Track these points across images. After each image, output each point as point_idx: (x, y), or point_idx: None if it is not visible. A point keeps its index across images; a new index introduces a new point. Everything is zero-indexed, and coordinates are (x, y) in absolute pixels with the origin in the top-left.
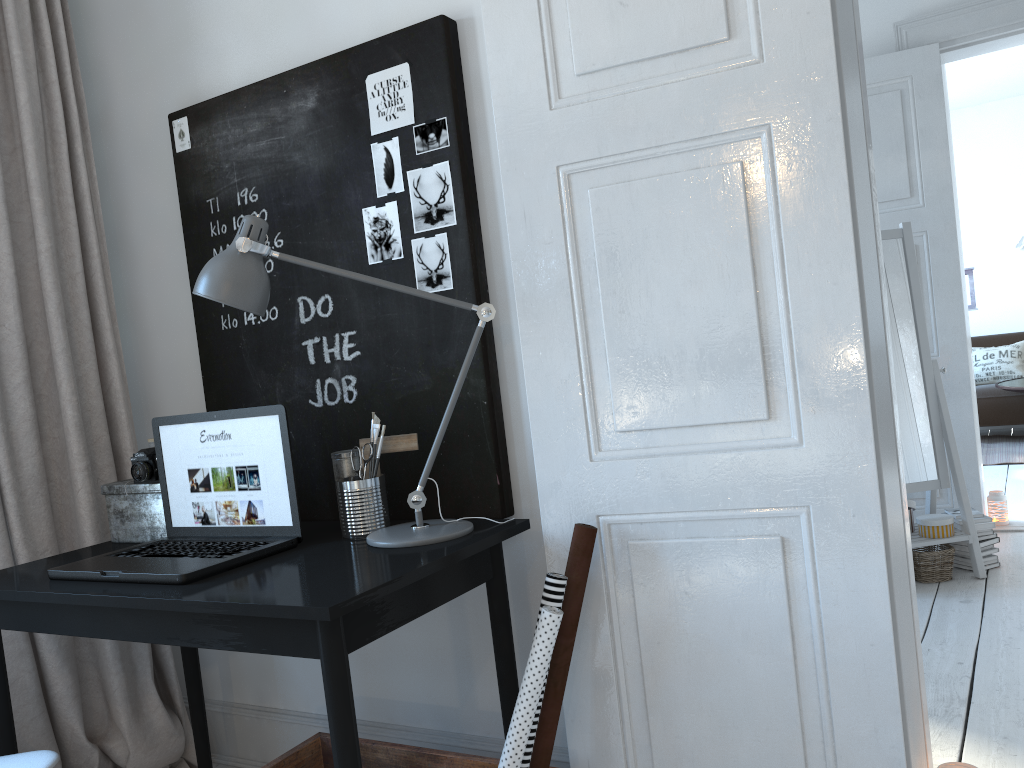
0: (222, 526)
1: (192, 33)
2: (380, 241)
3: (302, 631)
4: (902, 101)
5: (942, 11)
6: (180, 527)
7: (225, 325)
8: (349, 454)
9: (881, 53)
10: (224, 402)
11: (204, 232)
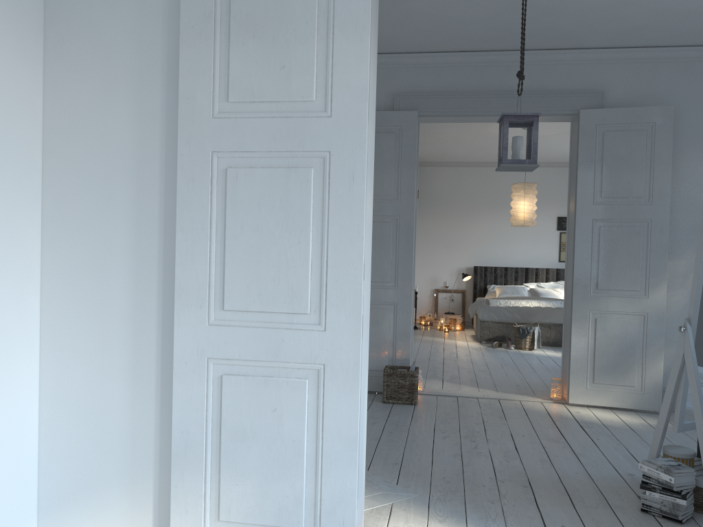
0: None
1: None
2: None
3: None
4: None
5: None
6: None
7: None
8: None
9: None
10: None
11: None
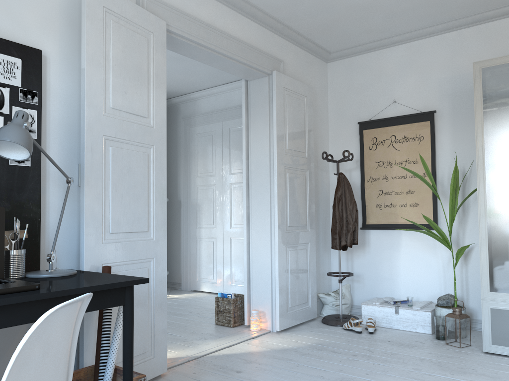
0: None
1: None
2: None
3: (118, 295)
4: None
5: None
6: None
7: None
8: None
9: None
10: None
11: None
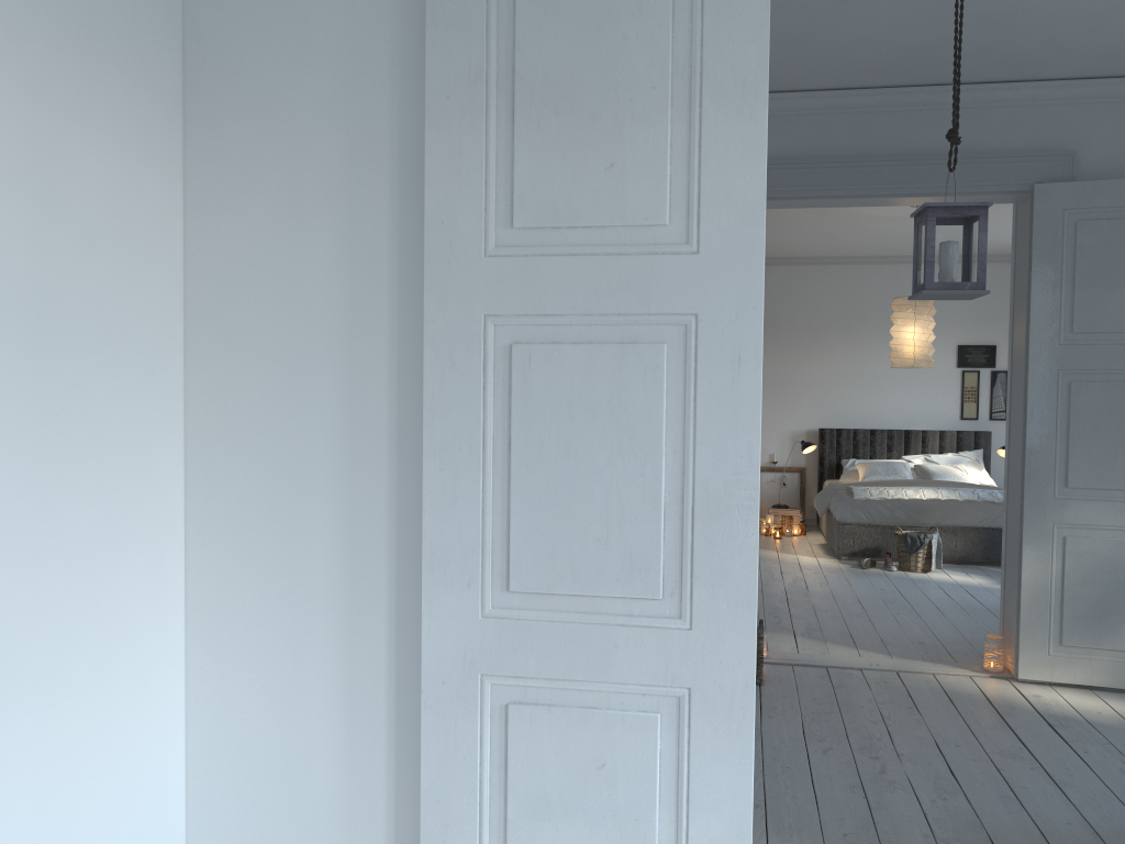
0: None
1: None
2: None
3: None
4: None
5: None
6: None
7: None
8: None
9: None
10: None
11: None
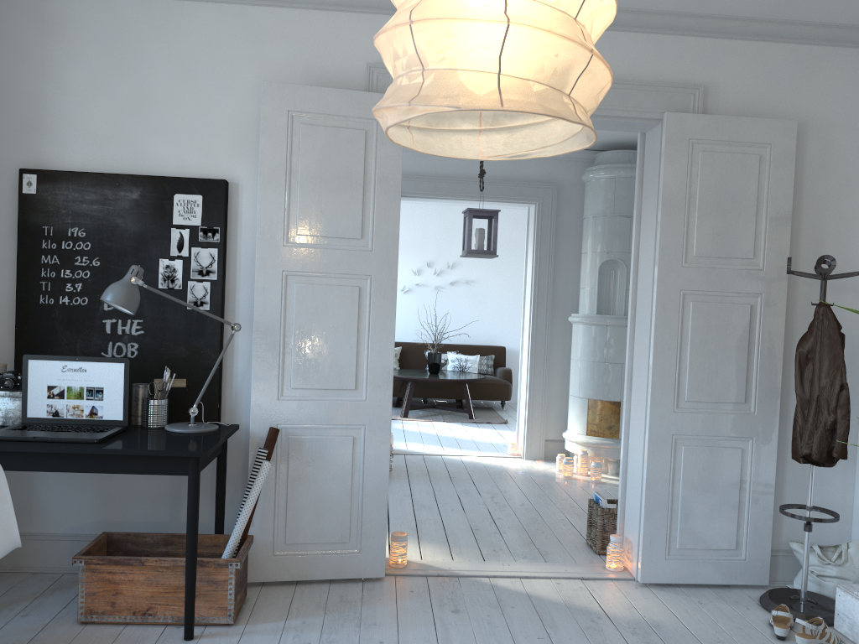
0: (69, 418)
1: (44, 125)
2: (168, 277)
3: (179, 463)
4: None
5: None
6: (34, 417)
7: (43, 301)
8: (145, 386)
9: None
10: (32, 346)
11: (36, 244)
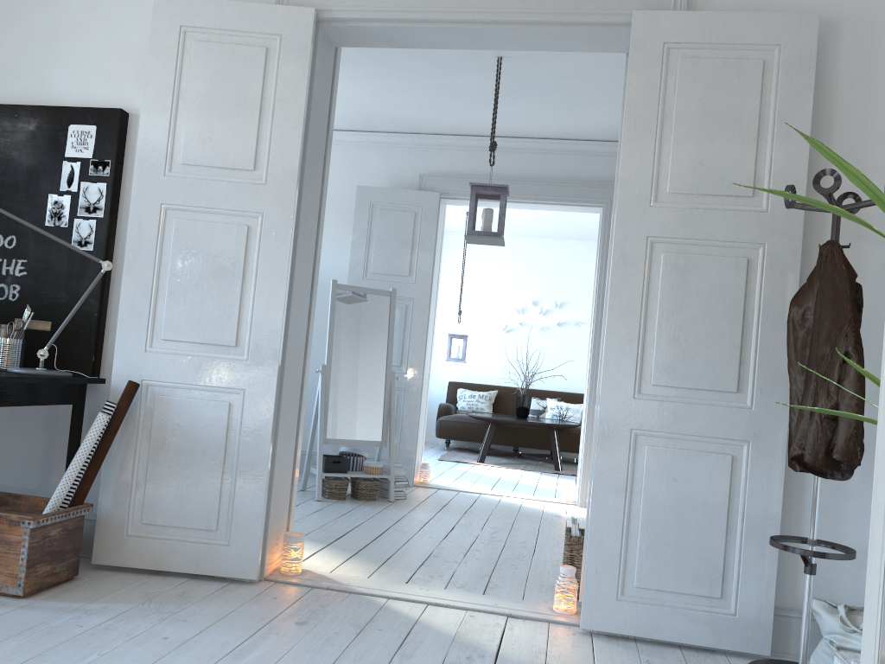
0: None
1: None
2: (55, 214)
3: None
4: (415, 219)
5: (445, 175)
6: None
7: None
8: (6, 326)
9: (411, 188)
10: None
11: None
